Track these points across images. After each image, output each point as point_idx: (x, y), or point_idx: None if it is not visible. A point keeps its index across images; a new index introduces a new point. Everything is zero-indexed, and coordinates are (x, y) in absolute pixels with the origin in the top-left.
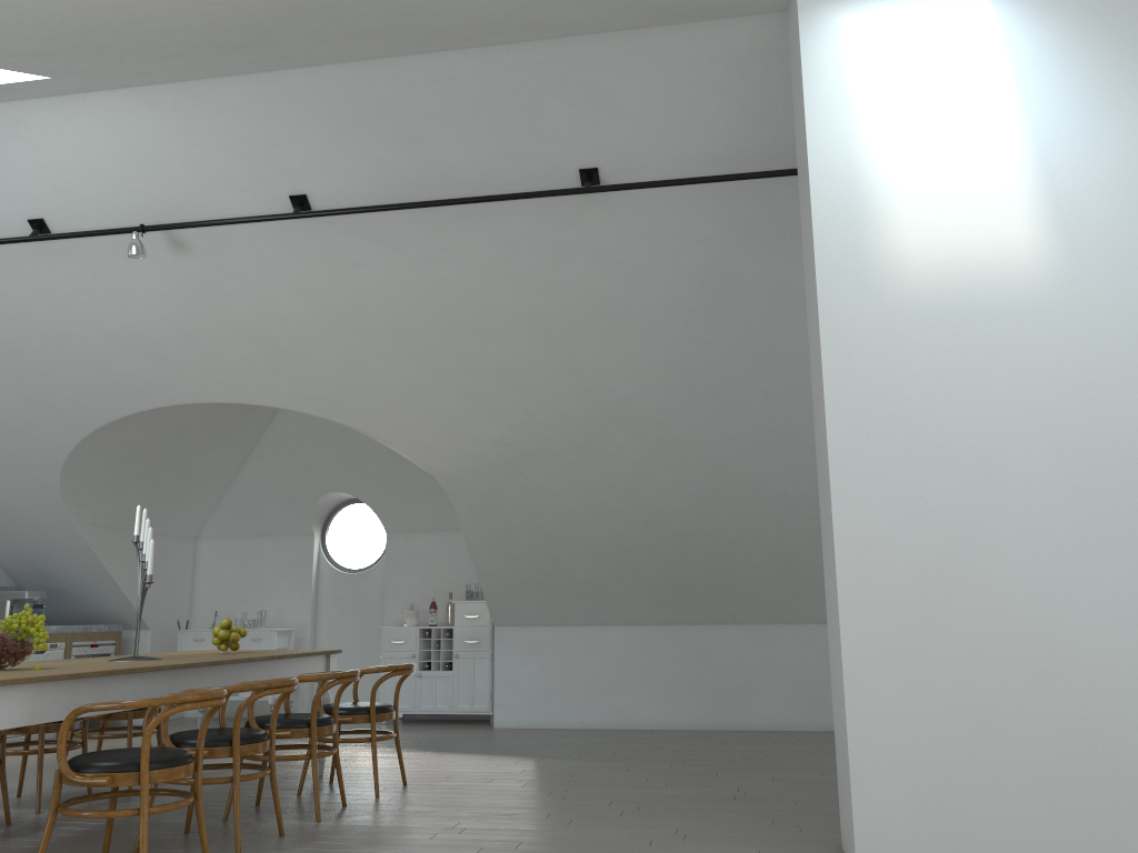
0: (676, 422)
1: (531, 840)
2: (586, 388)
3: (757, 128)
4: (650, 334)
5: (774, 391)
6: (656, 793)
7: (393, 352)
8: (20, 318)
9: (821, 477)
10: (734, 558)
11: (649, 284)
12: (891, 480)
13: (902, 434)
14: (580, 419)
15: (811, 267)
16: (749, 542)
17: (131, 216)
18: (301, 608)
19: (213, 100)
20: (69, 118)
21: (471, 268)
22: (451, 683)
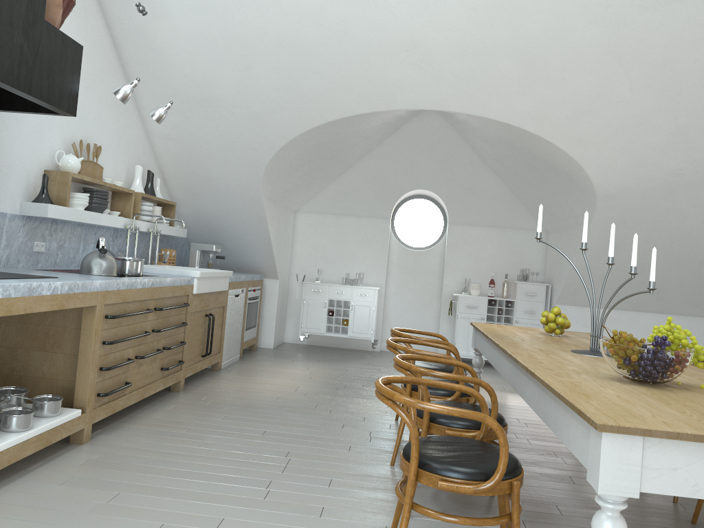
0: None
1: None
2: None
3: None
4: None
5: None
6: None
7: (644, 87)
8: (316, 12)
9: None
10: None
11: None
12: None
13: None
14: None
15: None
16: None
17: None
18: (378, 272)
19: None
20: None
21: None
22: None
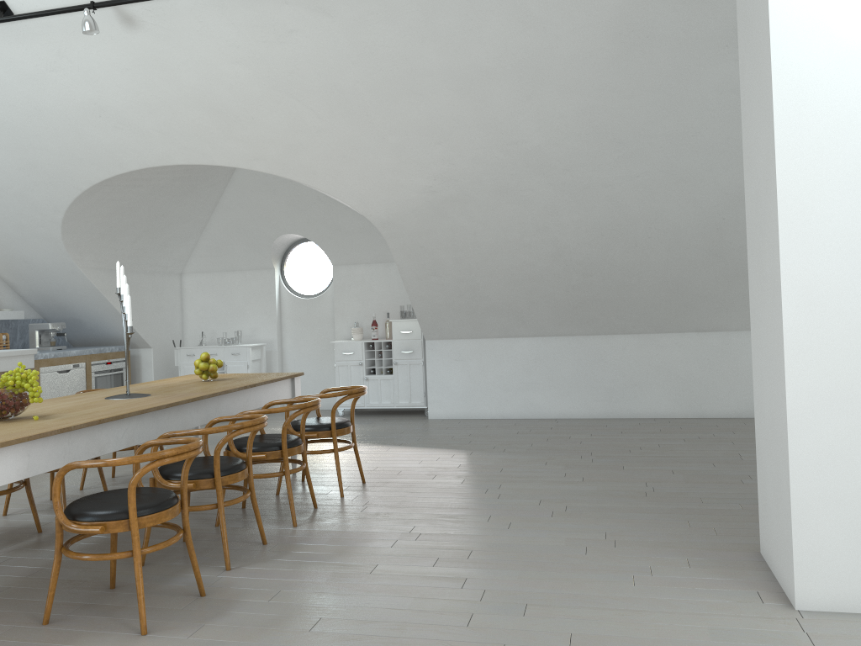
0: (583, 167)
1: (480, 547)
2: (503, 139)
3: None
4: (563, 87)
5: (674, 135)
6: (576, 490)
7: (330, 113)
8: (2, 96)
9: (756, 222)
10: (627, 281)
11: (564, 38)
12: (844, 227)
13: (858, 179)
14: (497, 167)
15: (758, 4)
16: (642, 268)
17: None
18: (269, 327)
19: None
20: None
21: (397, 30)
22: (392, 384)
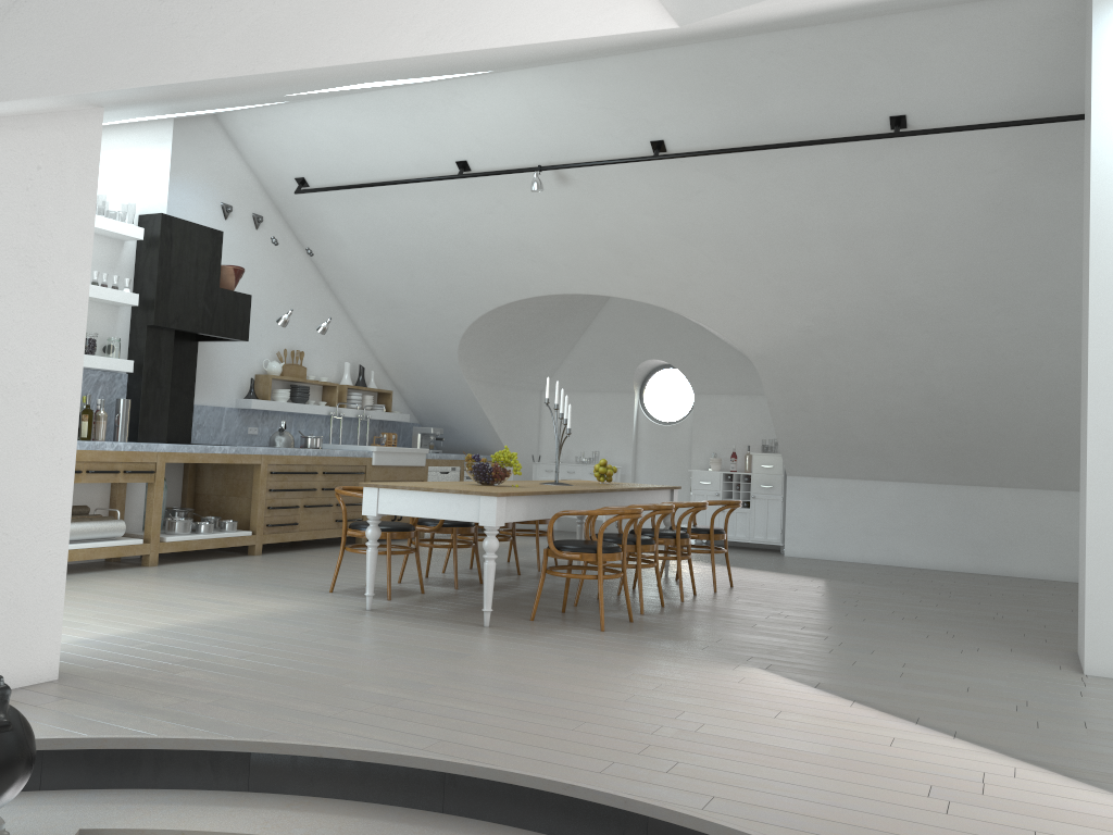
0: (959, 318)
1: (838, 626)
2: (881, 288)
3: (1051, 80)
4: (942, 246)
5: (1052, 294)
6: (928, 610)
7: (722, 258)
8: (442, 231)
9: (1083, 383)
10: (1005, 431)
11: (944, 206)
12: None
13: None
14: (874, 313)
15: (1087, 220)
16: (1020, 419)
17: (530, 158)
18: (624, 450)
19: (599, 73)
20: (492, 89)
21: (791, 194)
22: (748, 518)
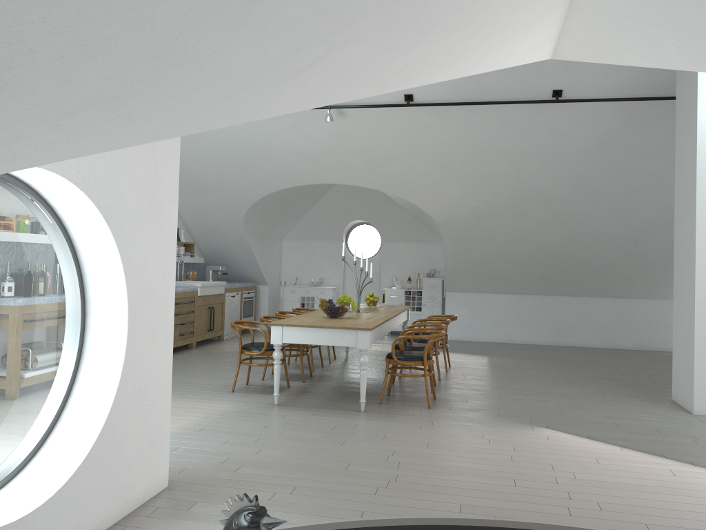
0: (566, 203)
1: (541, 392)
2: (526, 186)
3: (646, 76)
4: (566, 164)
5: (620, 192)
6: (567, 375)
7: (434, 166)
8: (249, 141)
9: (681, 253)
10: (577, 266)
11: (572, 142)
12: None
13: None
14: (519, 200)
15: (690, 164)
16: (587, 259)
17: None
18: (337, 276)
19: None
20: None
21: (485, 130)
22: (421, 317)
